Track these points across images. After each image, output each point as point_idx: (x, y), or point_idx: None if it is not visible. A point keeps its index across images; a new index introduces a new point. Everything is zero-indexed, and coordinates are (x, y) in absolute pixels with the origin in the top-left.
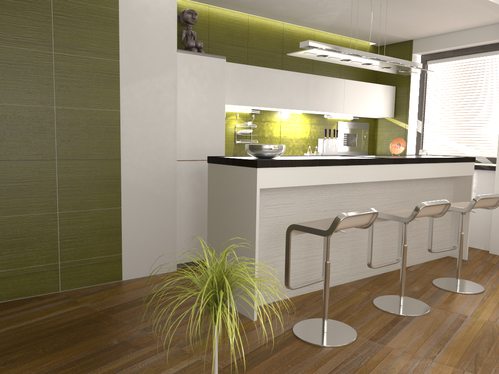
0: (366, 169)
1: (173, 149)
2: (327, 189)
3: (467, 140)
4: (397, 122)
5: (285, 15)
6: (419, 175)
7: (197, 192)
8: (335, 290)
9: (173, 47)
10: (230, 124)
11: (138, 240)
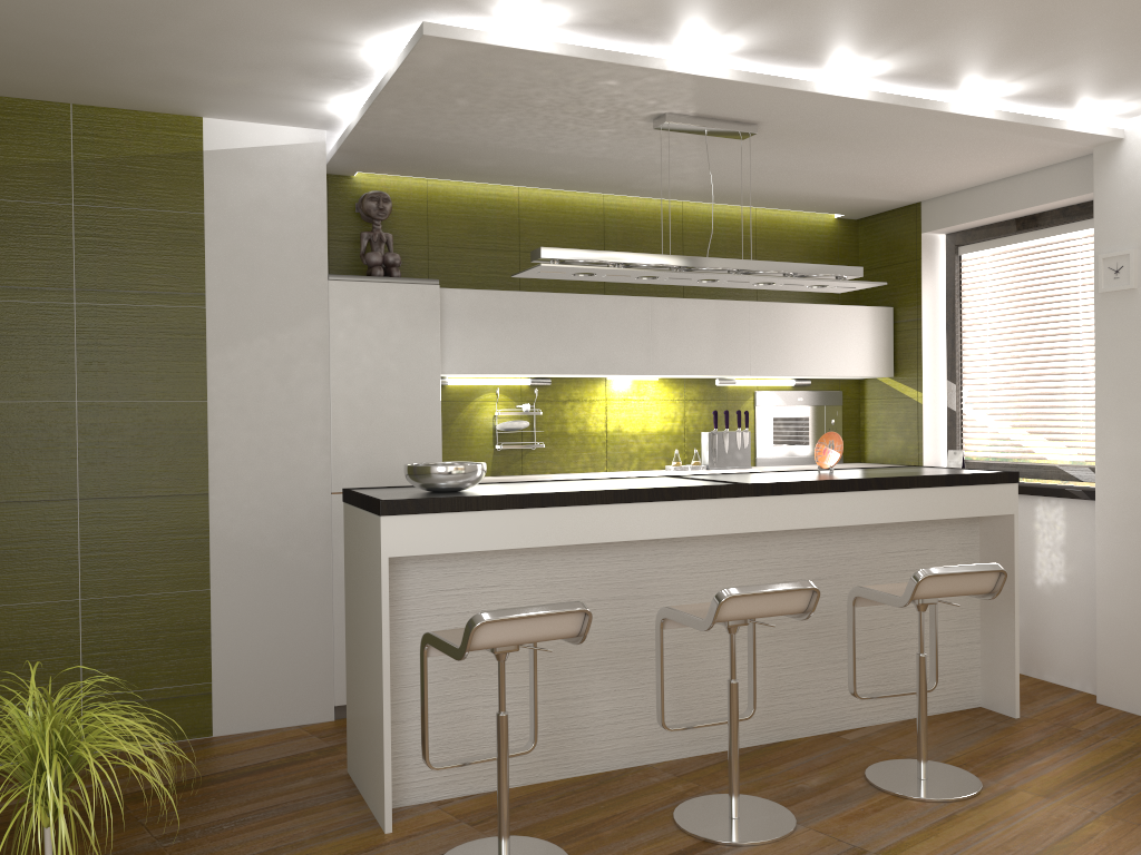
0: (675, 509)
1: (322, 470)
2: (598, 553)
3: (1049, 426)
4: (902, 387)
5: (589, 182)
6: (839, 518)
7: None
8: (621, 778)
9: (320, 272)
10: (482, 411)
11: (248, 656)
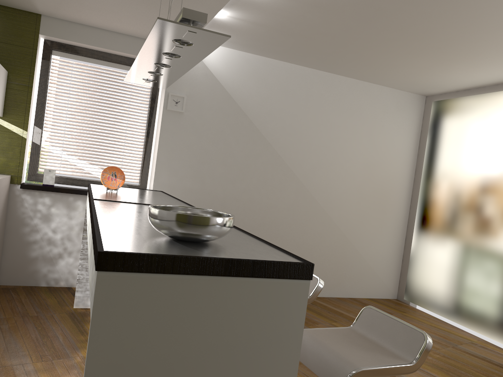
0: None
1: None
2: None
3: (103, 162)
4: (8, 125)
5: None
6: None
7: None
8: None
9: None
10: None
11: None
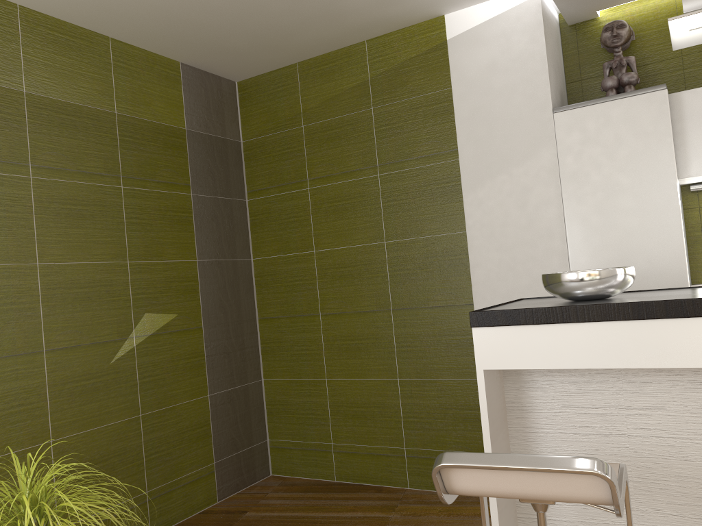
0: None
1: None
2: None
3: None
4: None
5: None
6: None
7: None
8: None
9: (545, 109)
10: None
11: None
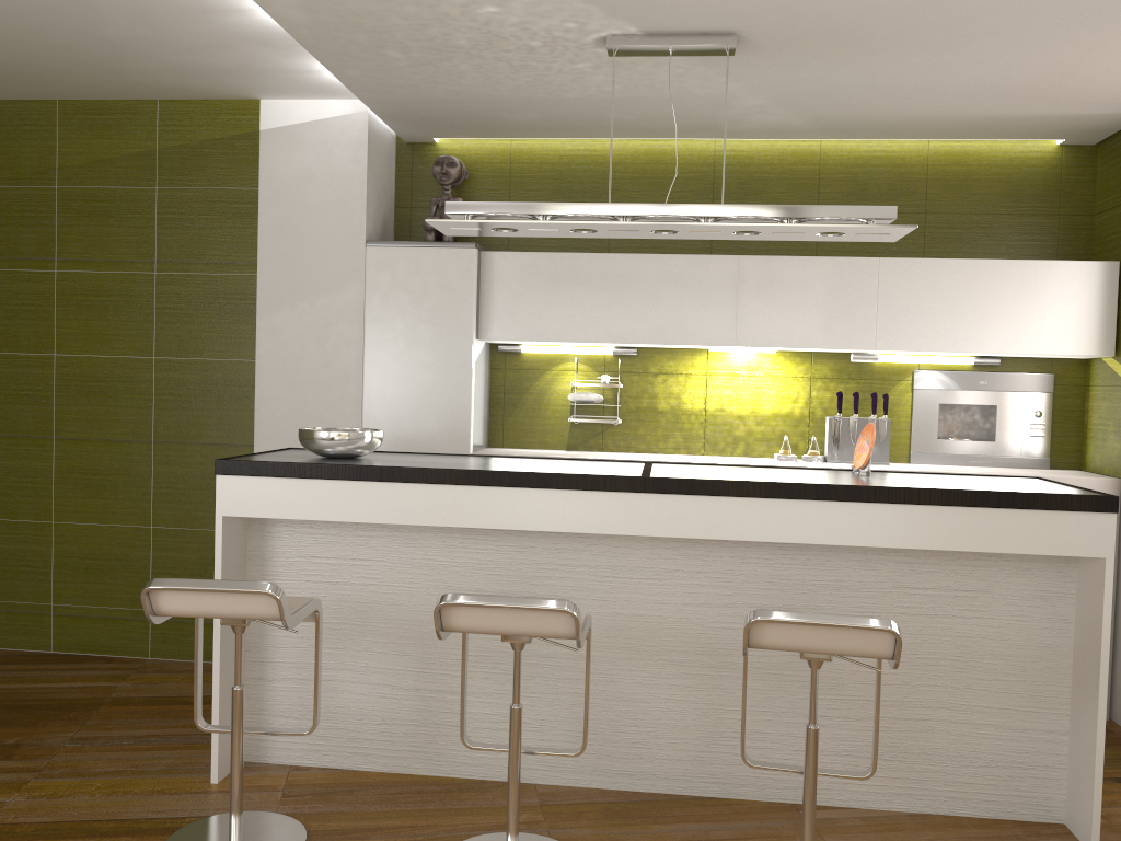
0: (543, 499)
1: None
2: (484, 539)
3: None
4: None
5: (669, 127)
6: (782, 532)
7: None
8: (485, 790)
9: (358, 239)
10: (560, 381)
11: None
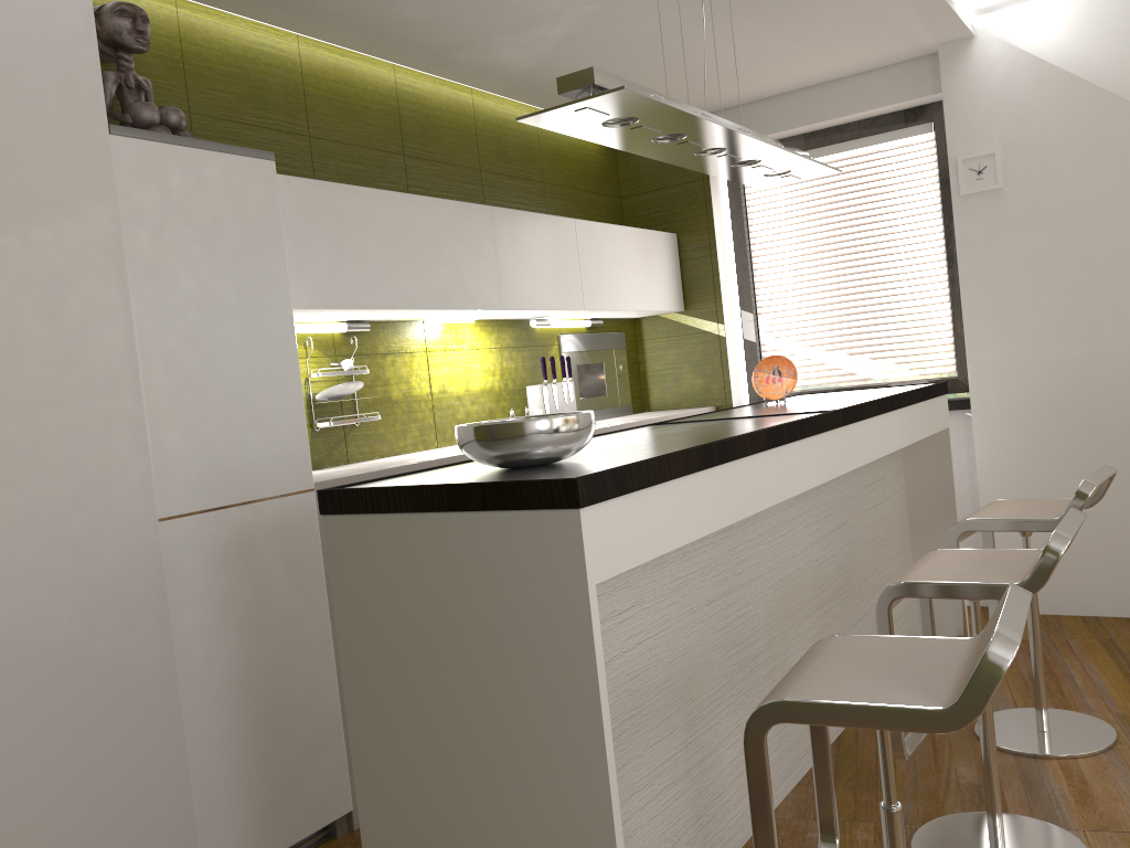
0: (803, 451)
1: (139, 481)
2: None
3: (873, 344)
4: (696, 322)
5: (411, 40)
6: (884, 445)
7: (241, 616)
8: None
9: (95, 119)
10: None
11: None
